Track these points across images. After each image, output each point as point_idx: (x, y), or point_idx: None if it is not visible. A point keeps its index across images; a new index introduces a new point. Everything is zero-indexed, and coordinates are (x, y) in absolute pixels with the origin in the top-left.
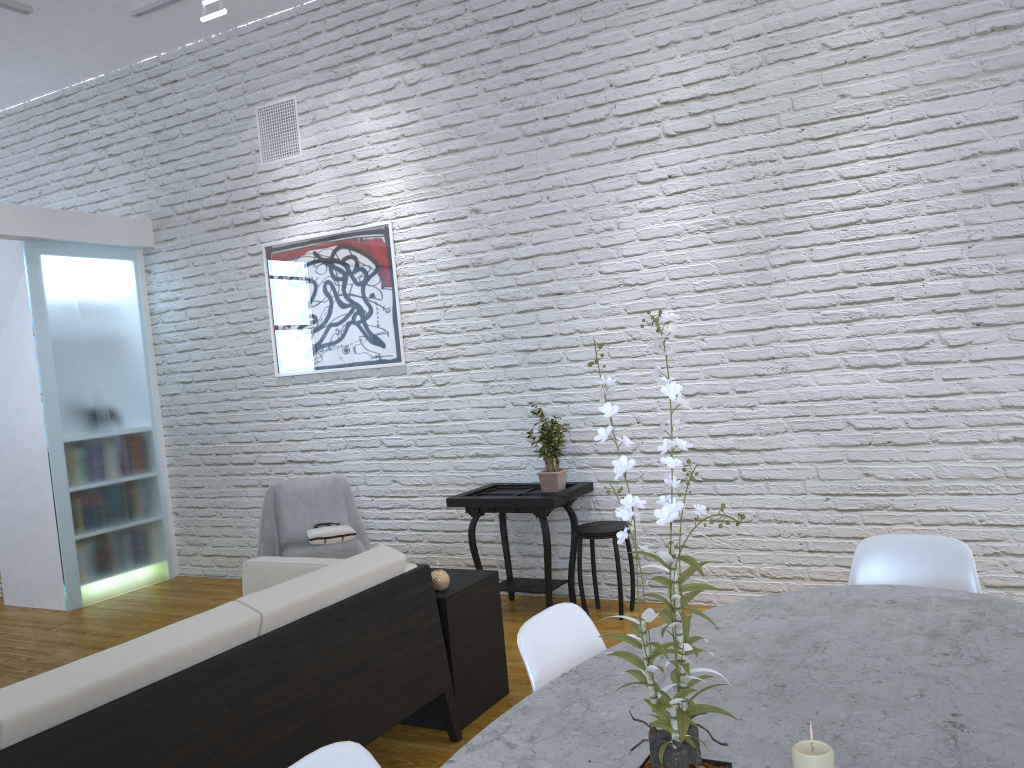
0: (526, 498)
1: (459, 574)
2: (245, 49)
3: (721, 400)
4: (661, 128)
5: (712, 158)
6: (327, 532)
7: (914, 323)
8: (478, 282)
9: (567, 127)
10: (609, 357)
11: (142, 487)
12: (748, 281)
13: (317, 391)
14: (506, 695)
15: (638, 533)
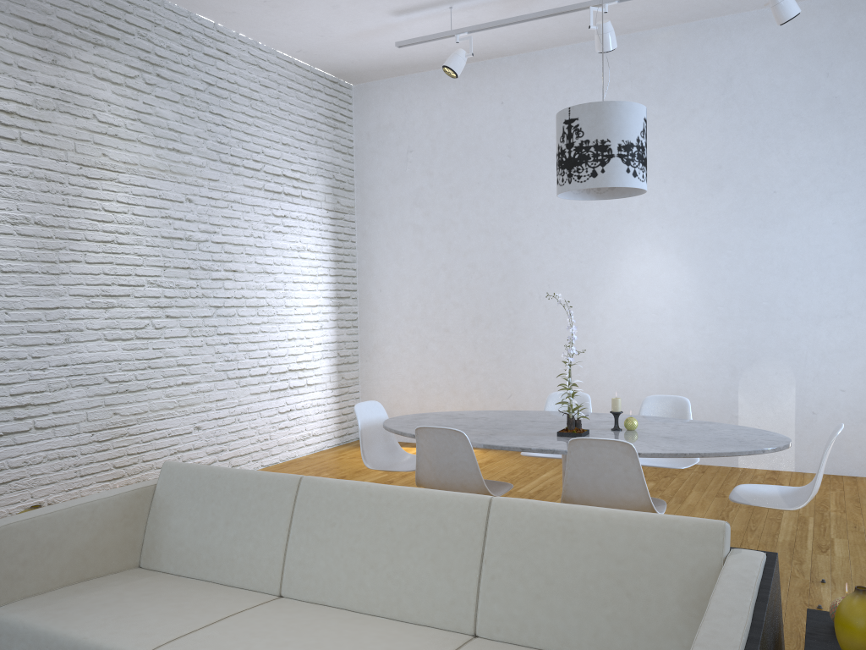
0: None
1: None
2: None
3: (21, 364)
4: None
5: (18, 165)
6: None
7: (140, 312)
8: None
9: None
10: None
11: None
12: (43, 270)
13: None
14: None
15: None
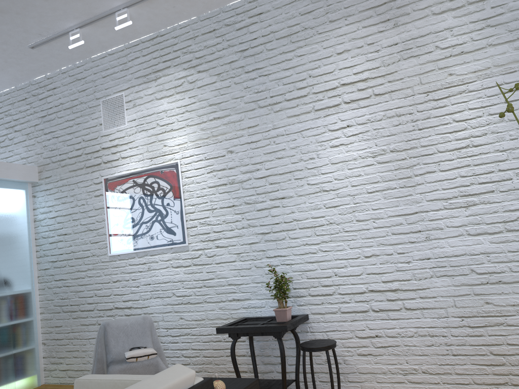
0: (268, 326)
1: (231, 382)
2: (95, 68)
3: (388, 259)
4: (341, 98)
5: (373, 114)
6: (138, 353)
7: (509, 206)
8: (232, 193)
9: (284, 101)
10: (315, 235)
11: (22, 327)
12: (400, 185)
13: (133, 263)
14: None
15: (339, 346)
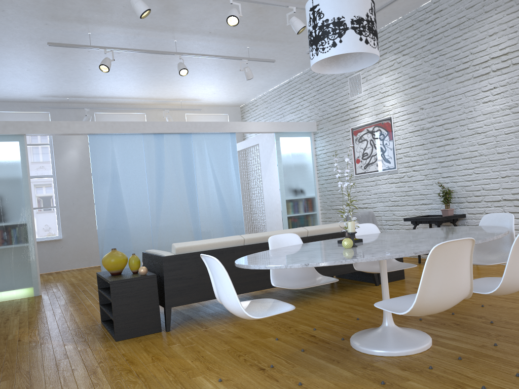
0: (430, 217)
1: None
2: None
3: (516, 178)
4: (490, 68)
5: (511, 78)
6: None
7: None
8: (422, 136)
9: (454, 72)
10: (471, 163)
11: (311, 217)
12: None
13: (367, 181)
14: (403, 279)
15: None
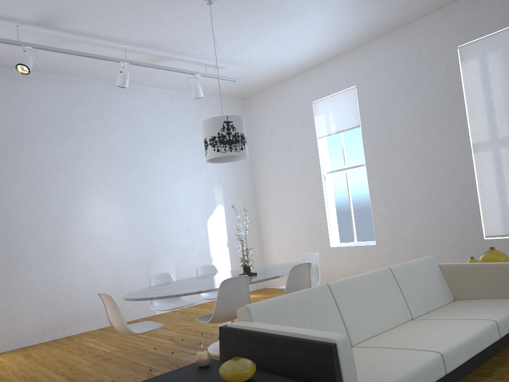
0: None
1: (171, 380)
2: None
3: None
4: None
5: None
6: None
7: None
8: None
9: None
10: None
11: None
12: None
13: None
14: None
15: None
